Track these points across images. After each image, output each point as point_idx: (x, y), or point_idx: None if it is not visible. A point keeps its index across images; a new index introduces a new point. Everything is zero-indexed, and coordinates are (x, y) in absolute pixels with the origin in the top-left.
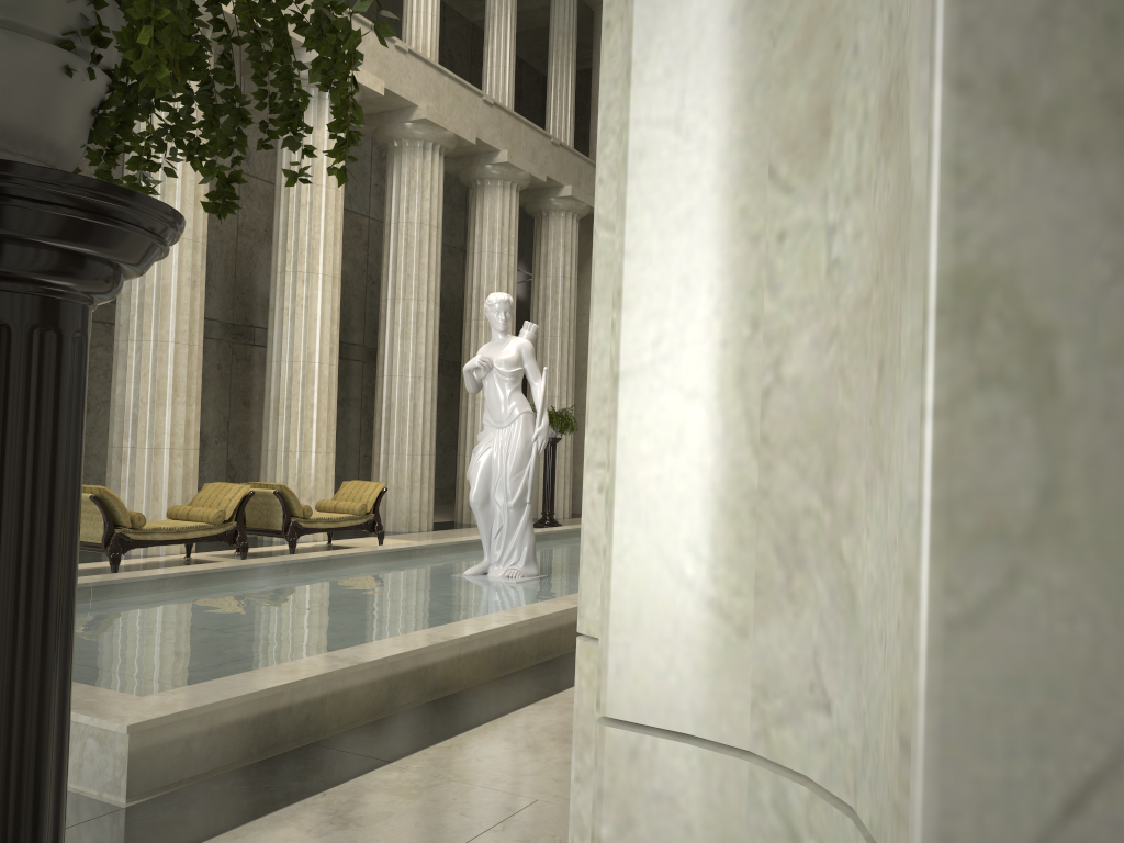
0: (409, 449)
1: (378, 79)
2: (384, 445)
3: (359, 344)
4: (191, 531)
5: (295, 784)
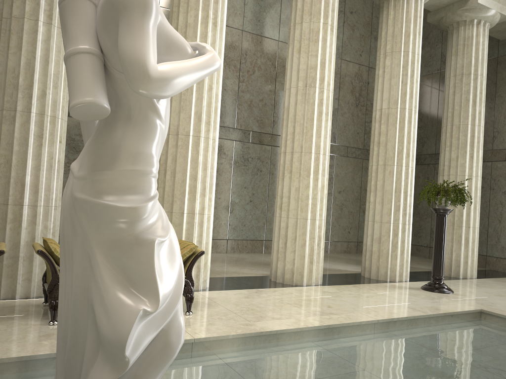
0: None
1: None
2: None
3: None
4: None
5: None
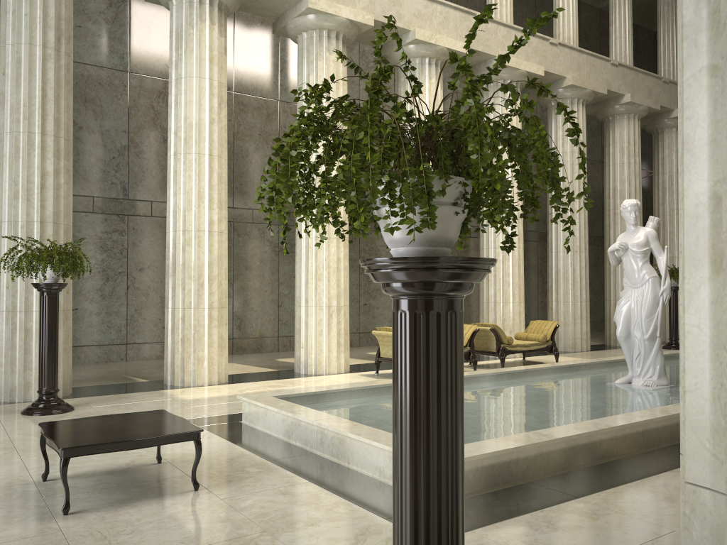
0: (571, 298)
1: (539, 66)
2: (555, 296)
3: (534, 230)
4: None
5: (524, 503)
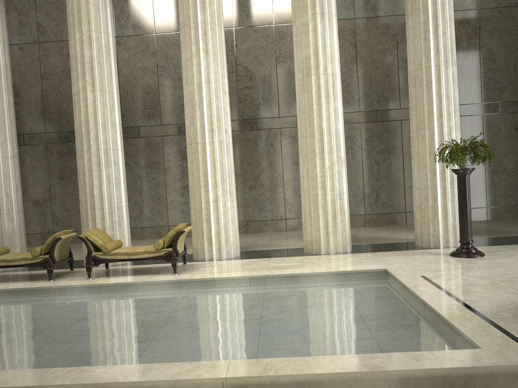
0: None
1: None
2: None
3: None
4: None
5: None
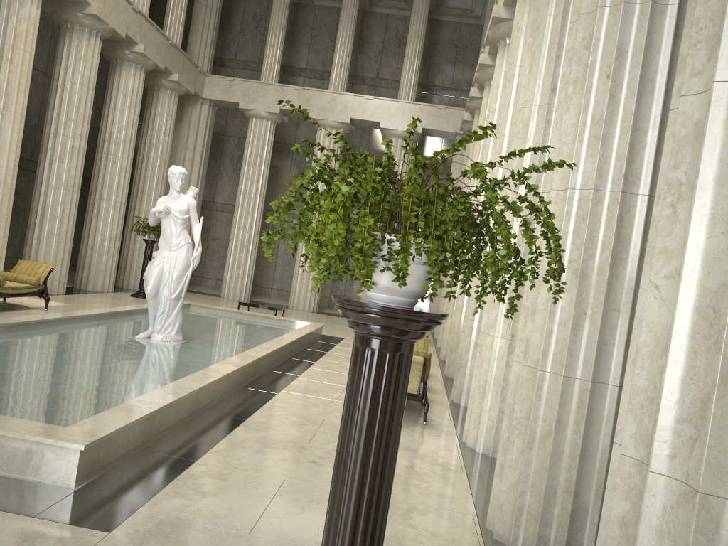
0: (56, 238)
1: None
2: (37, 233)
3: None
4: None
5: (157, 474)
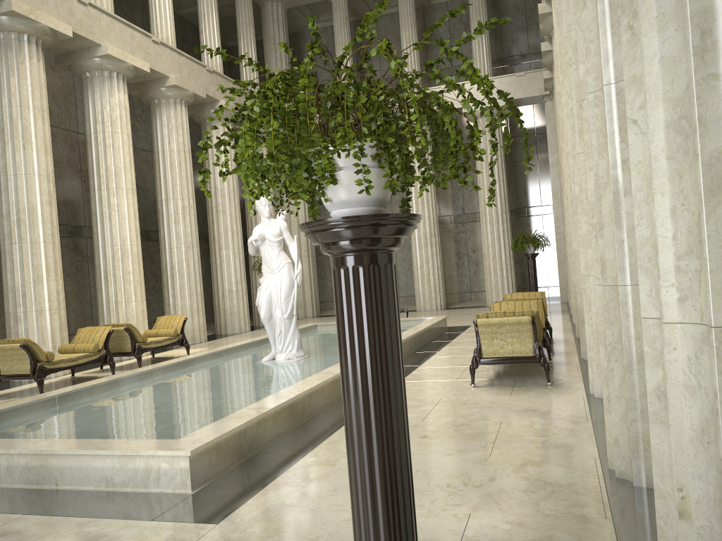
0: (188, 292)
1: (145, 62)
2: (171, 291)
3: None
4: (80, 359)
5: (269, 470)
